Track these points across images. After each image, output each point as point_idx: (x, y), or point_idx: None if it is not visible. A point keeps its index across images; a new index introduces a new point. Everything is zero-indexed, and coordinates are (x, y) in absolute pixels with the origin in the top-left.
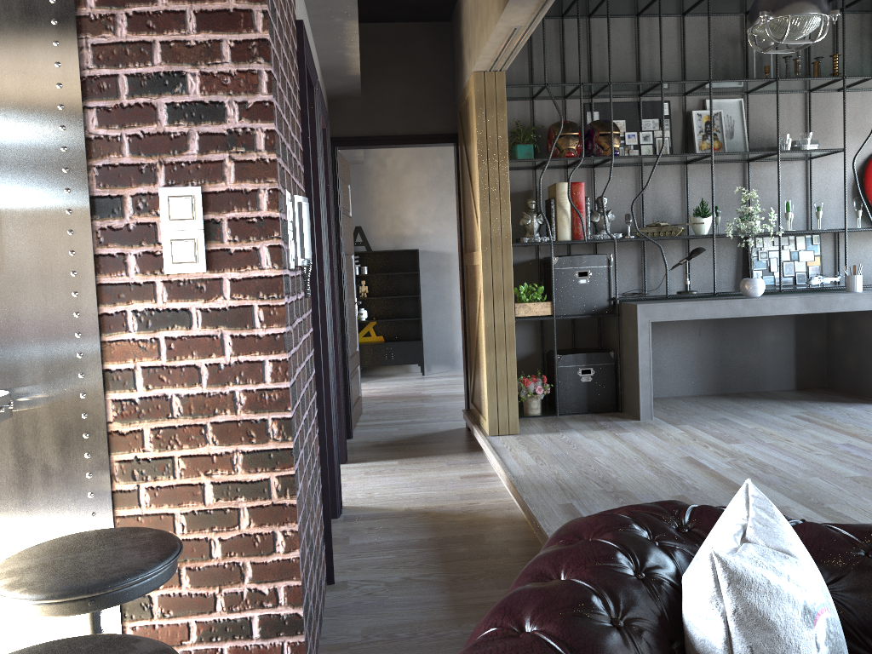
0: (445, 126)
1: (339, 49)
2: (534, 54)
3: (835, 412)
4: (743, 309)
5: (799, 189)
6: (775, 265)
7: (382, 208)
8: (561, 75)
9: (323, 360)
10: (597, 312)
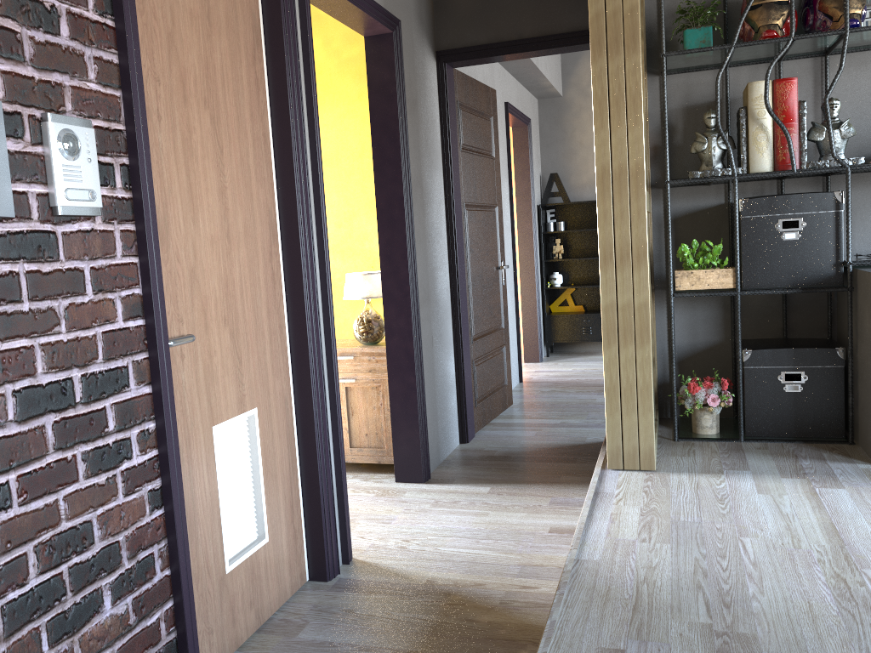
0: None
1: None
2: None
3: None
4: None
5: None
6: None
7: (585, 149)
8: None
9: (301, 357)
10: (814, 285)
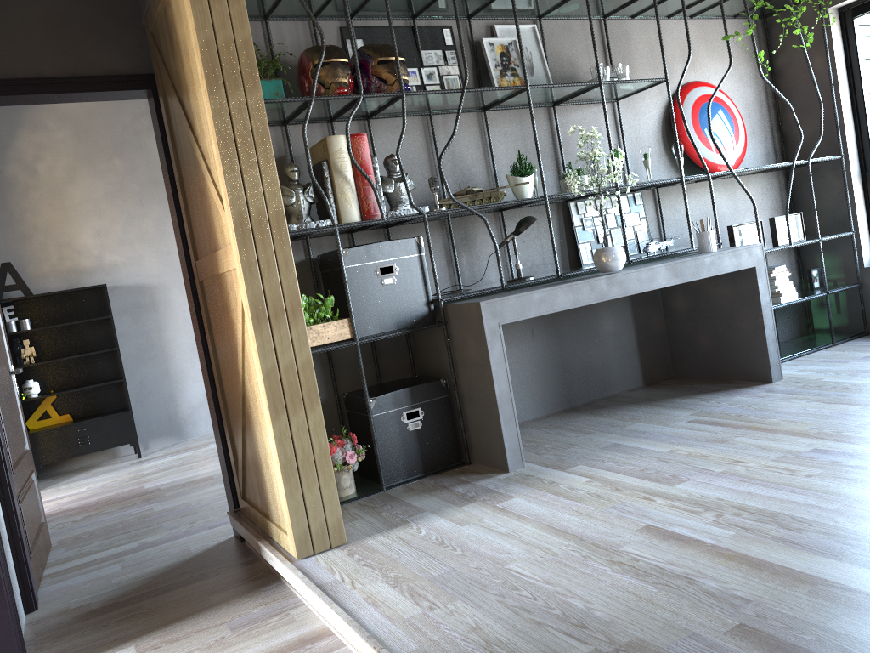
0: (130, 62)
1: None
2: None
3: (731, 406)
4: (609, 289)
5: (611, 138)
6: (603, 234)
7: (41, 233)
8: None
9: None
10: (415, 325)
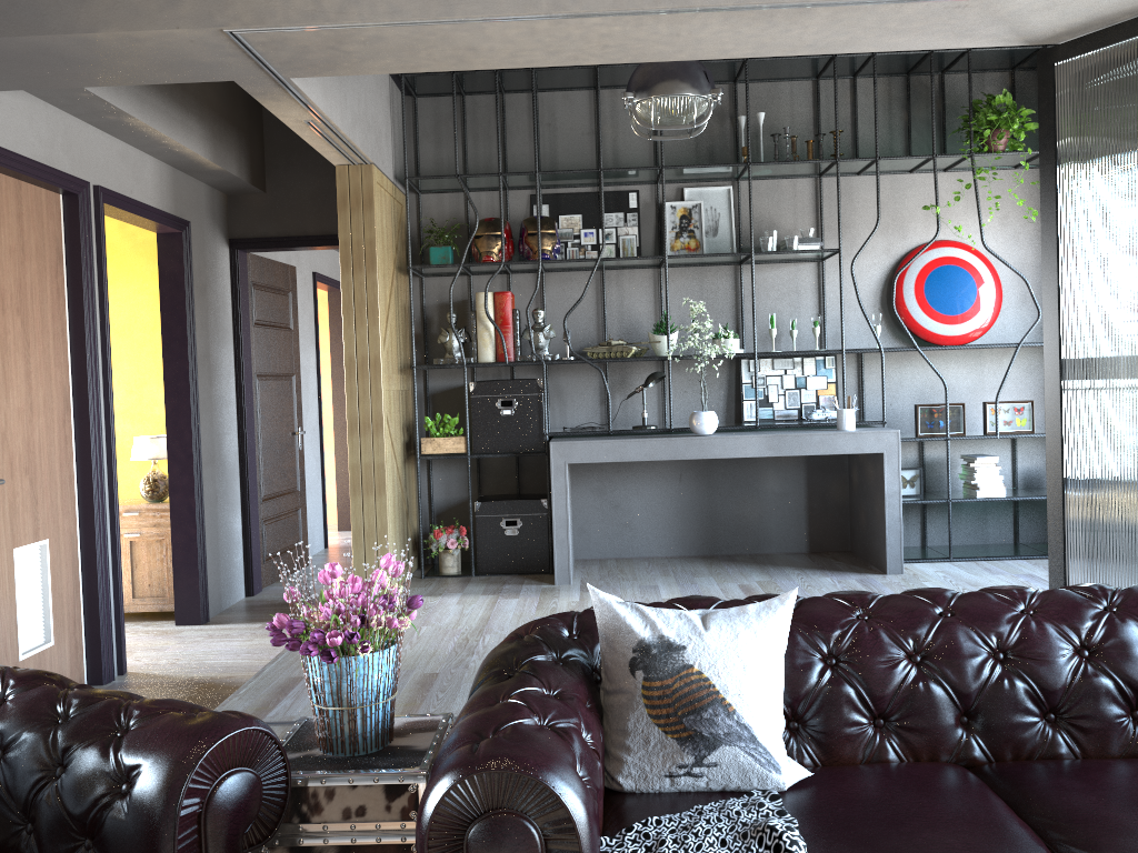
0: None
1: (159, 145)
2: (469, 137)
3: (799, 582)
4: (686, 450)
5: (809, 298)
6: (775, 394)
7: None
8: (503, 161)
9: (87, 502)
10: (525, 451)
